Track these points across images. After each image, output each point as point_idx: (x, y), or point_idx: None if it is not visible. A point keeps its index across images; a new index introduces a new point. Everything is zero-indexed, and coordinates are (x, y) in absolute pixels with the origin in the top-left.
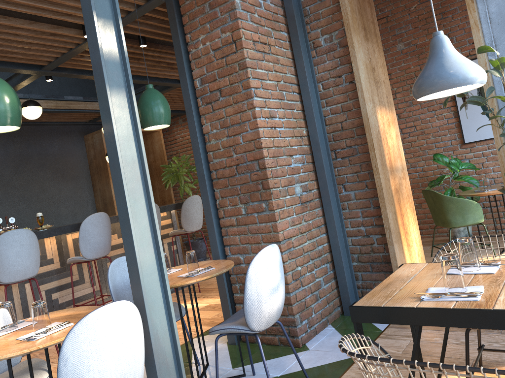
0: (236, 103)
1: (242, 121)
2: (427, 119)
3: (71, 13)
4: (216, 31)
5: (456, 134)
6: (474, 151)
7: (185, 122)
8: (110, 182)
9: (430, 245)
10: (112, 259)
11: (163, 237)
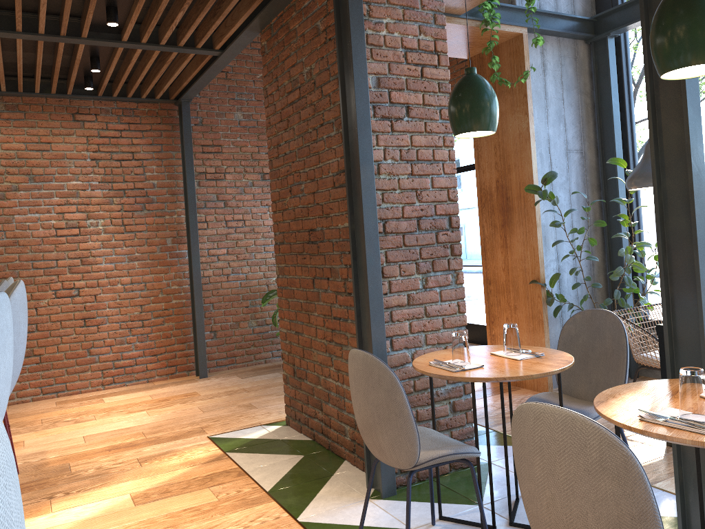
0: (429, 133)
1: (436, 159)
2: (259, 214)
3: None
4: (414, 26)
5: None
6: None
7: None
8: None
9: (275, 372)
10: None
11: None
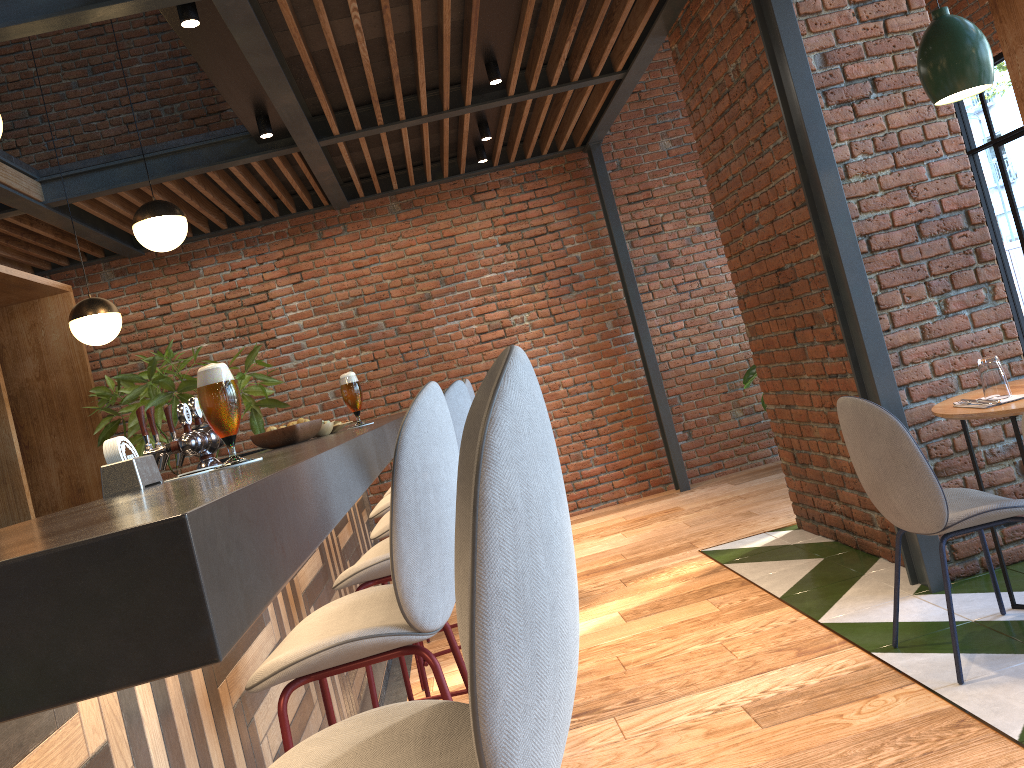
0: (912, 106)
1: (929, 138)
2: (717, 267)
3: None
4: None
5: None
6: None
7: (127, 277)
8: (8, 416)
9: (779, 472)
10: (347, 552)
11: (361, 509)
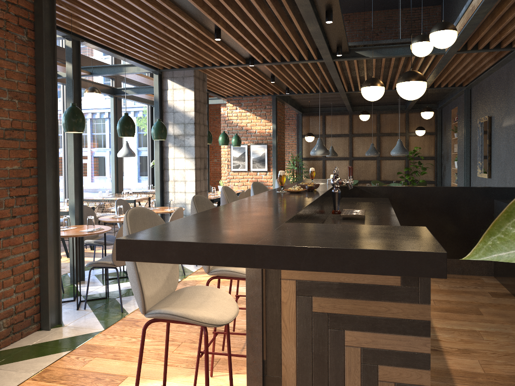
0: None
1: None
2: None
3: (147, 4)
4: None
5: None
6: None
7: None
8: None
9: None
10: None
11: None
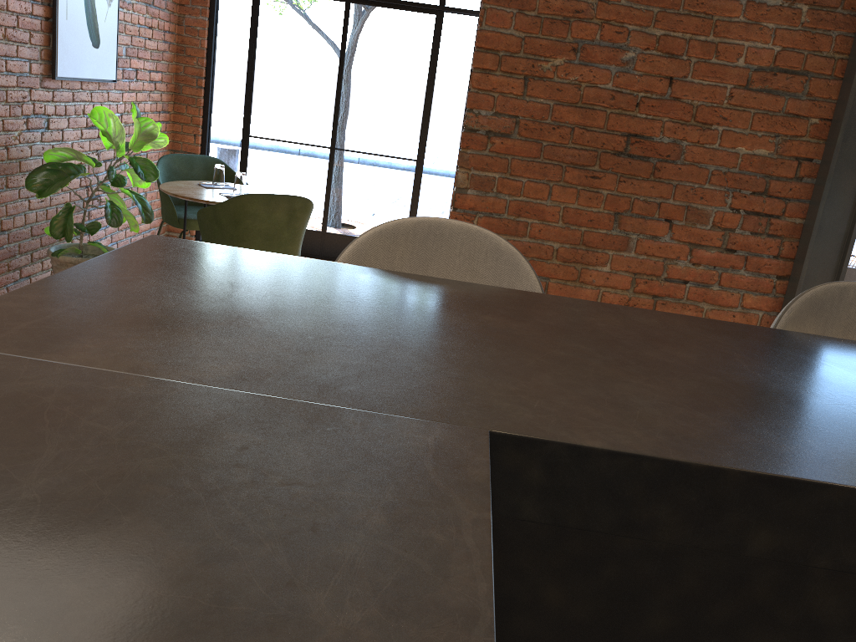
0: None
1: None
2: None
3: None
4: None
5: (38, 48)
6: (58, 100)
7: None
8: None
9: None
10: None
11: None
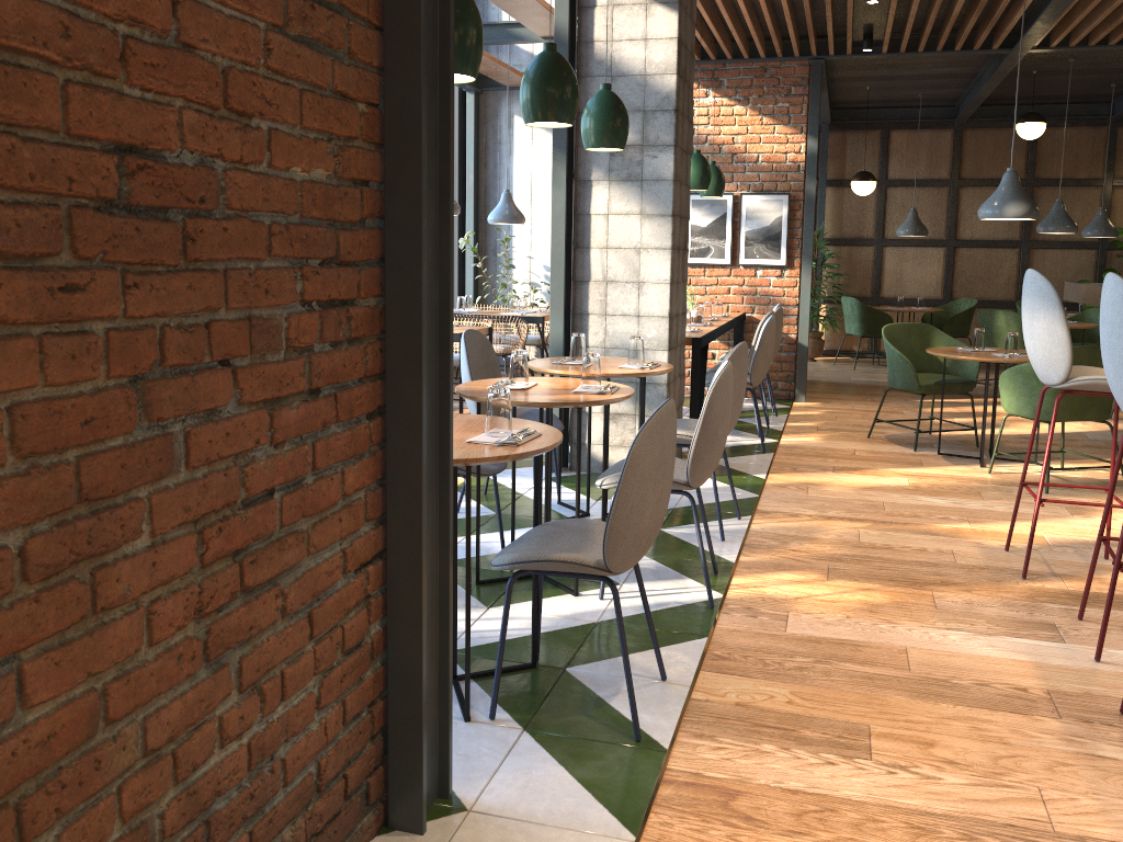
0: None
1: None
2: None
3: None
4: None
5: None
6: None
7: None
8: None
9: None
10: None
11: None
